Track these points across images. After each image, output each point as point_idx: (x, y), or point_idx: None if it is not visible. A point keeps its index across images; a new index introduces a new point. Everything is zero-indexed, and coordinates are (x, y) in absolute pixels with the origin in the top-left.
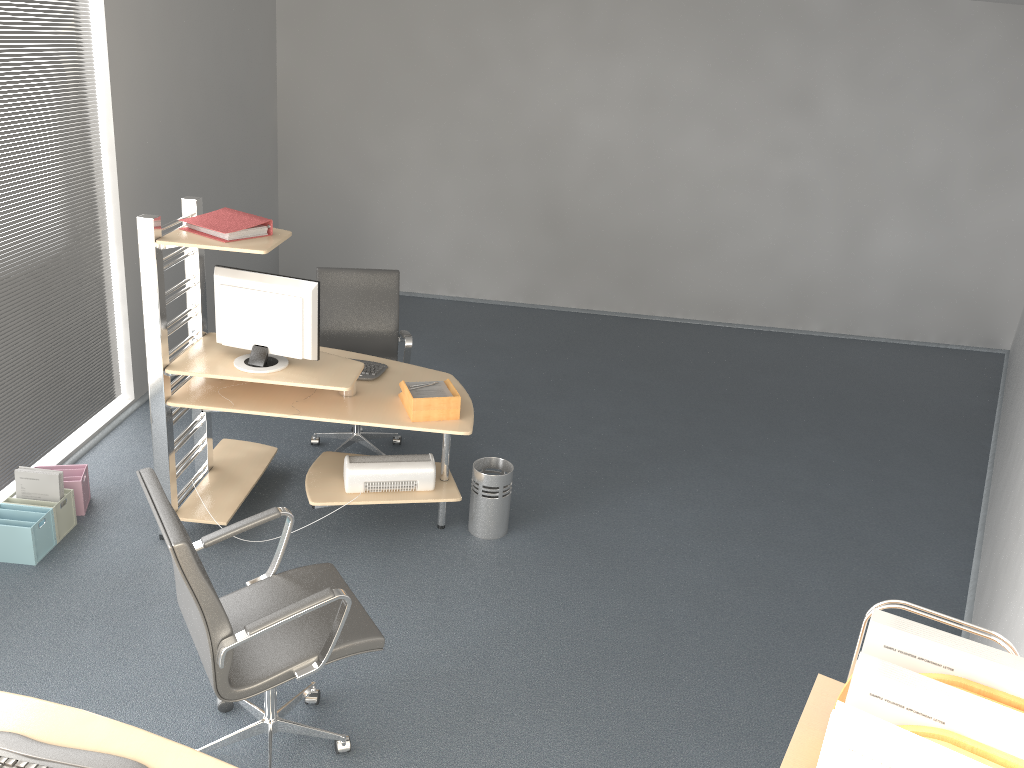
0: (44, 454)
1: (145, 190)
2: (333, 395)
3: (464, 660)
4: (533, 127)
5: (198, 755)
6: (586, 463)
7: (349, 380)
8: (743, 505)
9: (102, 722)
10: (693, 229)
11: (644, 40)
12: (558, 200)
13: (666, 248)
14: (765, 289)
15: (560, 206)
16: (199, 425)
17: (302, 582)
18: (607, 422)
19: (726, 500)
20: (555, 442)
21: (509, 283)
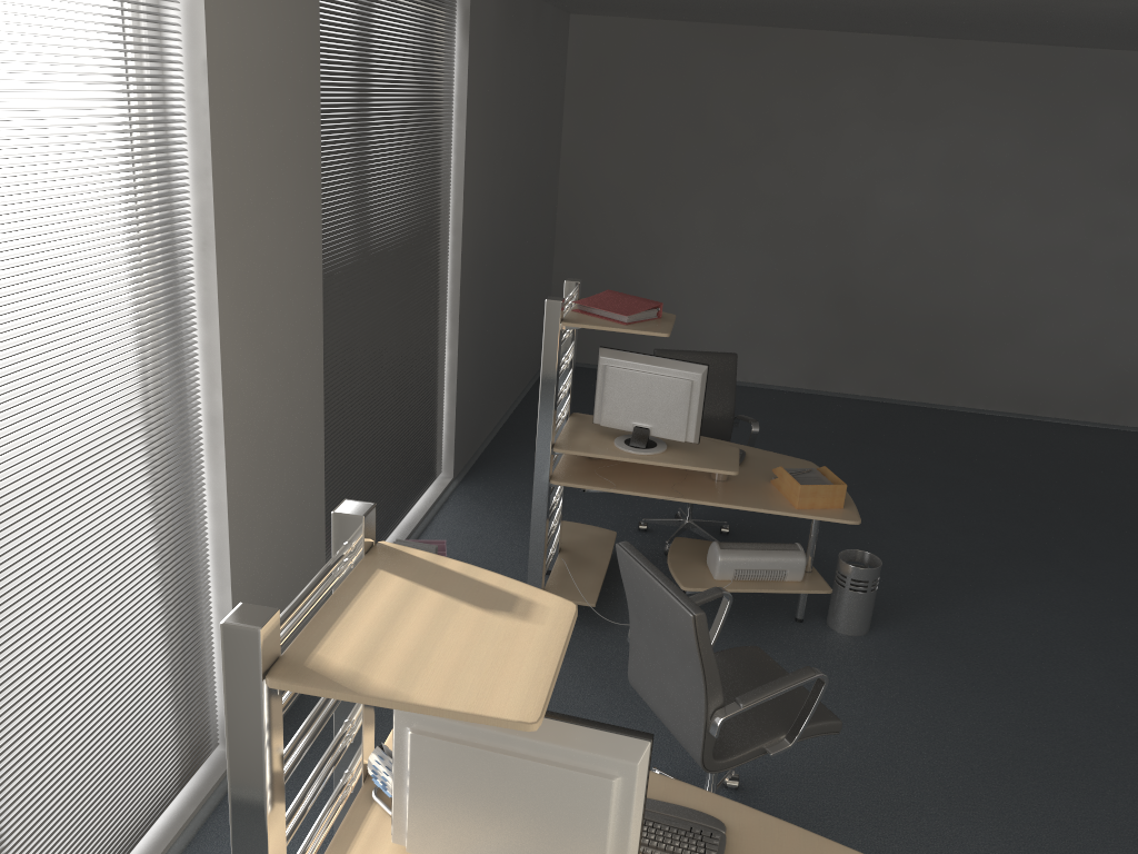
0: (393, 529)
1: (475, 269)
2: (705, 479)
3: (868, 756)
4: (828, 203)
5: (755, 812)
6: (928, 561)
7: (733, 464)
8: (1114, 614)
9: (653, 776)
10: (1001, 313)
11: (956, 111)
12: (851, 280)
13: (969, 333)
14: (1081, 379)
15: (853, 286)
16: (556, 505)
17: (740, 663)
18: (937, 519)
19: (1094, 608)
20: (888, 538)
21: (792, 367)
